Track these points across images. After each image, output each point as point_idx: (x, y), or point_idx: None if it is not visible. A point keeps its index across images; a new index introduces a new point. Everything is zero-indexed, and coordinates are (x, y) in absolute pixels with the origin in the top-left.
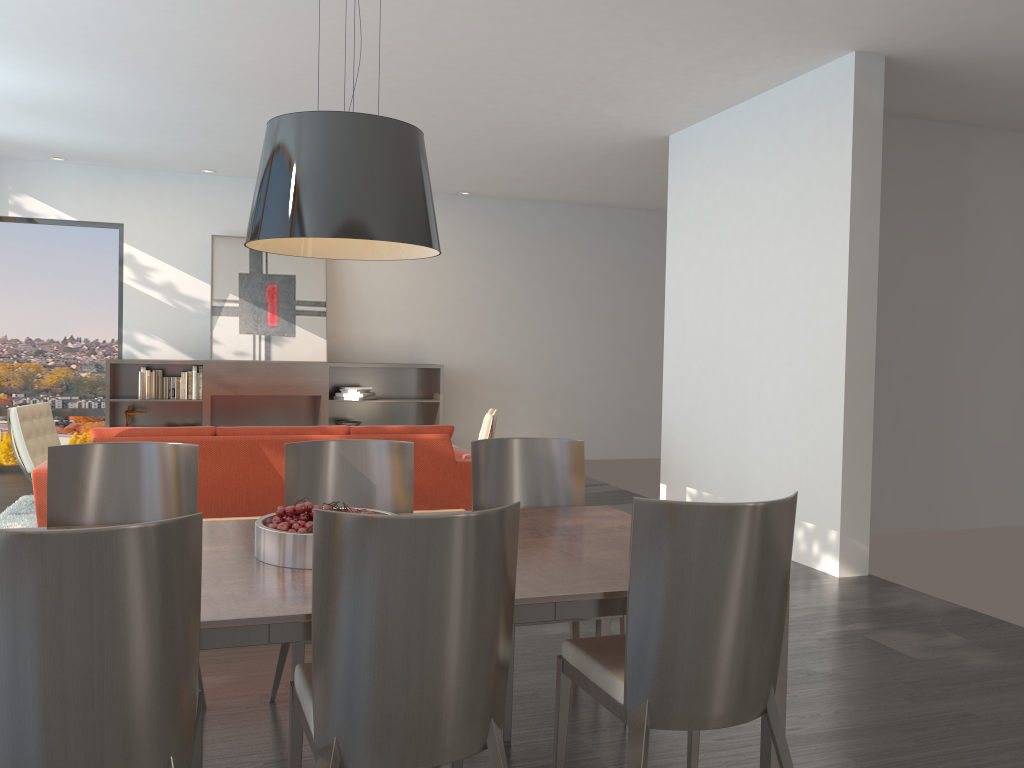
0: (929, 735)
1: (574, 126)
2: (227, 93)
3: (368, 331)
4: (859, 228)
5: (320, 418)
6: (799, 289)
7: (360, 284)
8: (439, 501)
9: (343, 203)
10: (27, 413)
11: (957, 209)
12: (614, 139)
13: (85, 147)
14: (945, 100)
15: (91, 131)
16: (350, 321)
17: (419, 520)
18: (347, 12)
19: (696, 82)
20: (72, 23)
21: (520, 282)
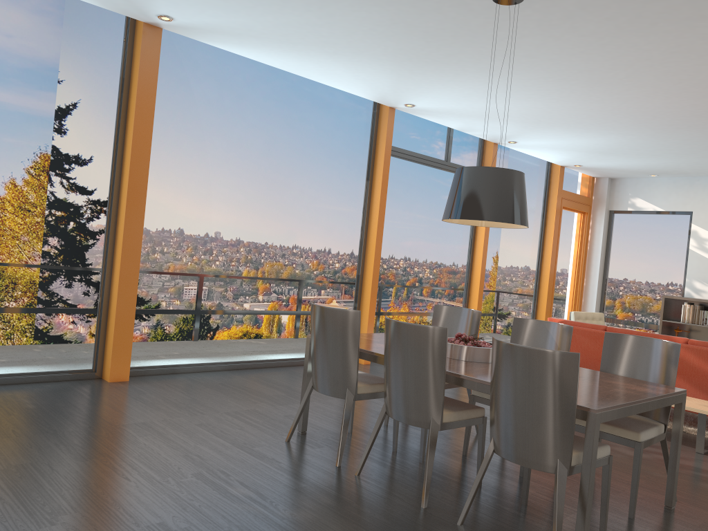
0: None
1: None
2: (687, 129)
3: None
4: None
5: None
6: None
7: None
8: None
9: (456, 204)
10: (581, 315)
11: None
12: None
13: (658, 167)
14: None
15: (648, 159)
16: None
17: (395, 322)
18: (683, 77)
19: None
20: (570, 114)
21: None
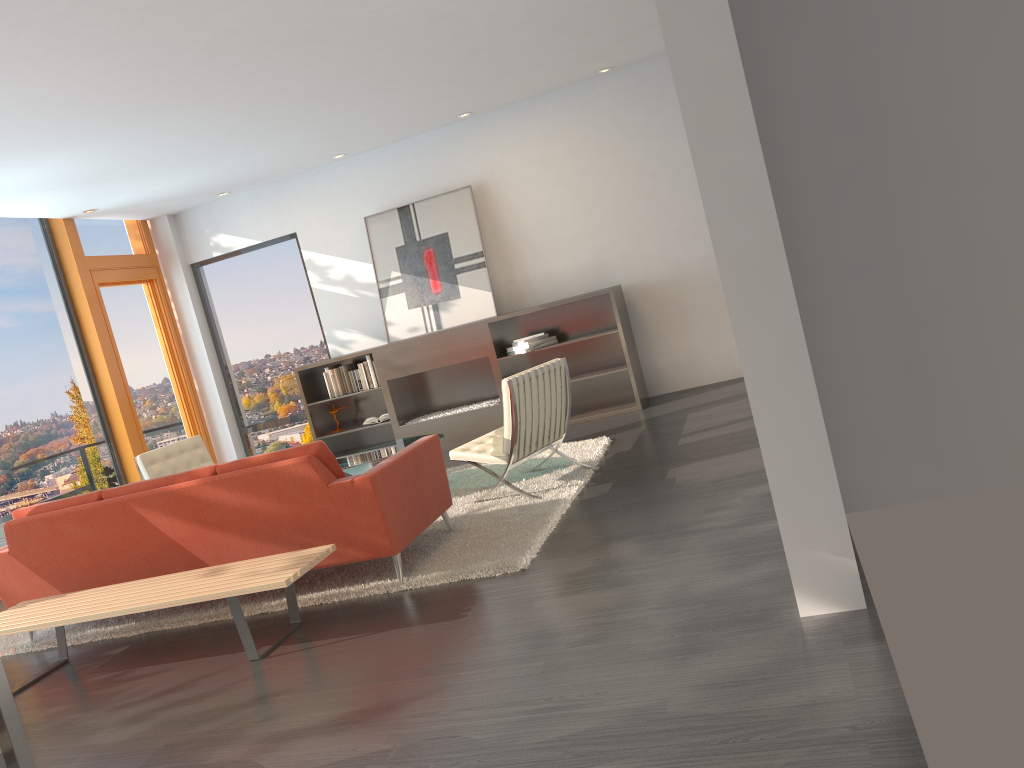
0: None
1: None
2: (159, 113)
3: (544, 267)
4: (678, 2)
5: (494, 380)
6: None
7: (522, 218)
8: (330, 532)
9: None
10: (156, 456)
11: None
12: None
13: (212, 182)
14: None
15: (179, 173)
16: (523, 261)
17: None
18: (5, 23)
19: None
20: None
21: None
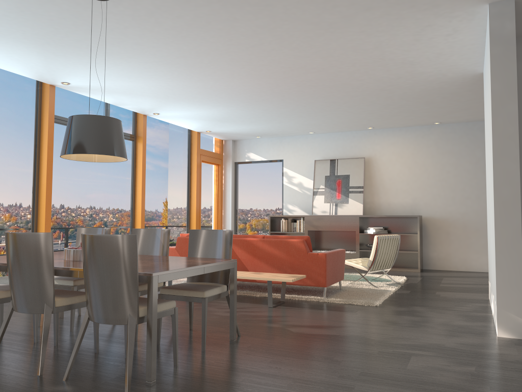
0: (302, 386)
1: (420, 80)
2: (263, 101)
3: (388, 199)
4: (499, 110)
5: (355, 242)
6: (490, 153)
7: (383, 176)
8: (302, 271)
9: (67, 143)
10: None
11: None
12: (456, 81)
13: (258, 131)
14: None
15: (250, 125)
16: (379, 195)
17: (9, 233)
18: (244, 63)
19: (435, 45)
20: (186, 91)
21: (477, 168)
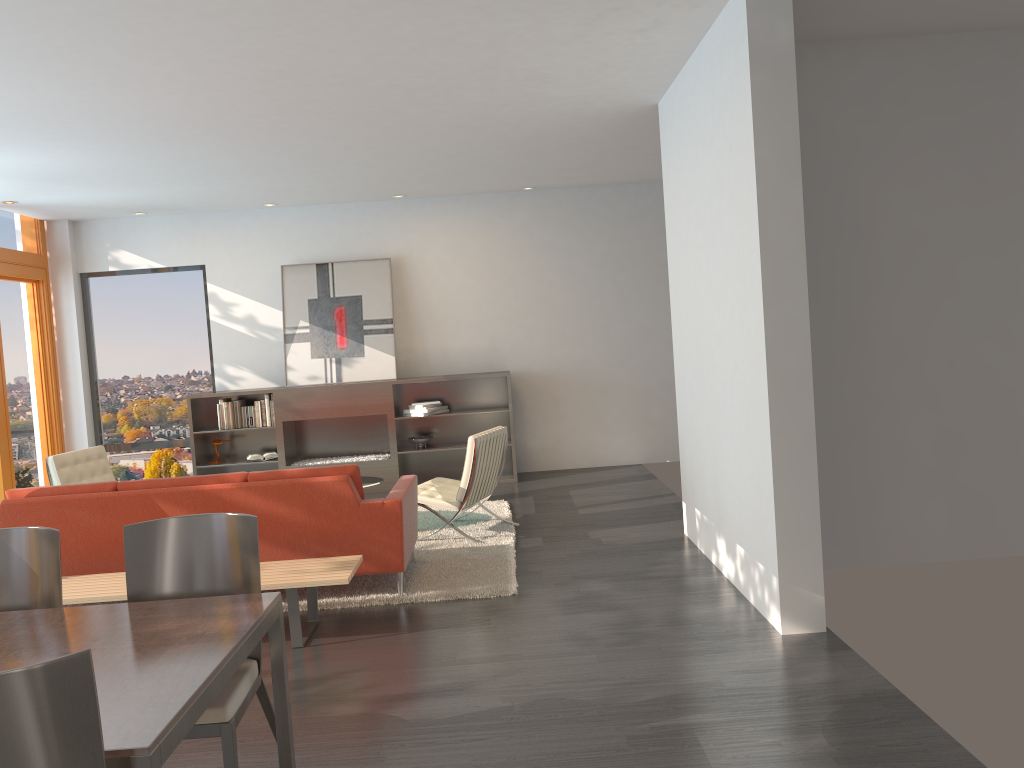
0: None
1: (542, 112)
2: (182, 141)
3: (443, 343)
4: (772, 200)
5: (388, 436)
6: (735, 279)
7: (430, 296)
8: (348, 545)
9: None
10: (67, 459)
11: (1013, 140)
12: (603, 117)
13: (144, 201)
14: (947, 6)
15: (128, 189)
16: (424, 334)
17: None
18: (167, 54)
19: (606, 47)
20: None
21: (601, 274)
